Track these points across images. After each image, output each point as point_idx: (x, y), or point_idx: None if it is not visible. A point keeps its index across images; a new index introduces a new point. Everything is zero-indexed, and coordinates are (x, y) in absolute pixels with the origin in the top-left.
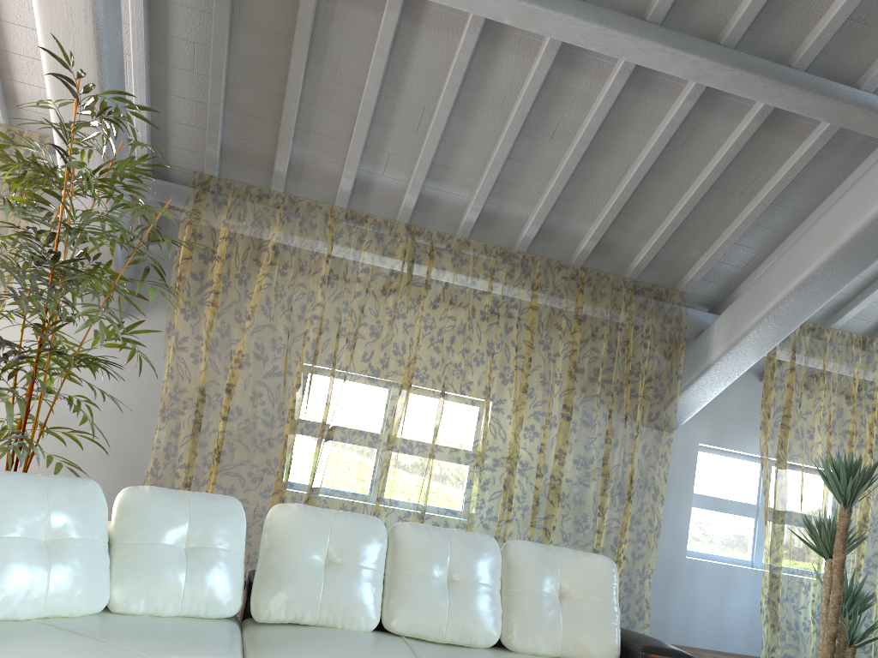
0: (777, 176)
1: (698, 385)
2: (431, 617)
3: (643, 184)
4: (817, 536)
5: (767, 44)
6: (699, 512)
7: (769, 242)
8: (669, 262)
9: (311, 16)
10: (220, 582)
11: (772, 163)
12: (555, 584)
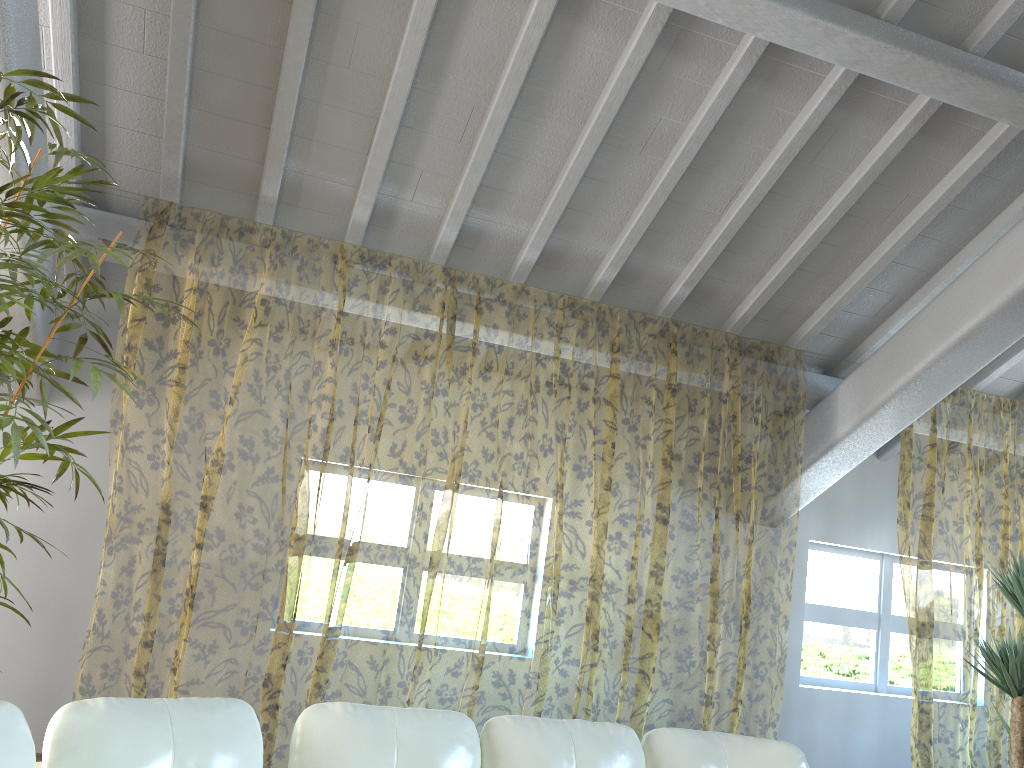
0: (929, 199)
1: (816, 468)
2: None
3: (758, 211)
4: (1003, 668)
5: (938, 20)
6: (810, 627)
7: (908, 285)
8: (780, 312)
9: None
10: None
11: (925, 181)
12: None
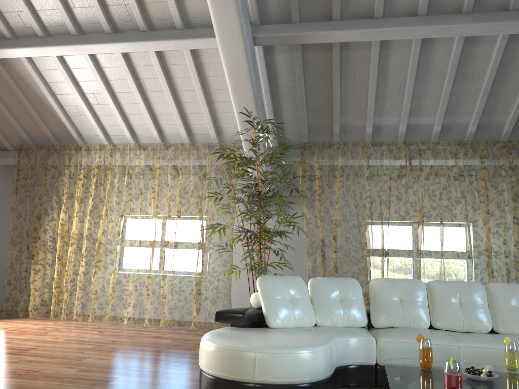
0: None
1: None
2: (454, 320)
3: None
4: None
5: None
6: None
7: None
8: None
9: (338, 61)
10: (356, 312)
11: None
12: (517, 301)
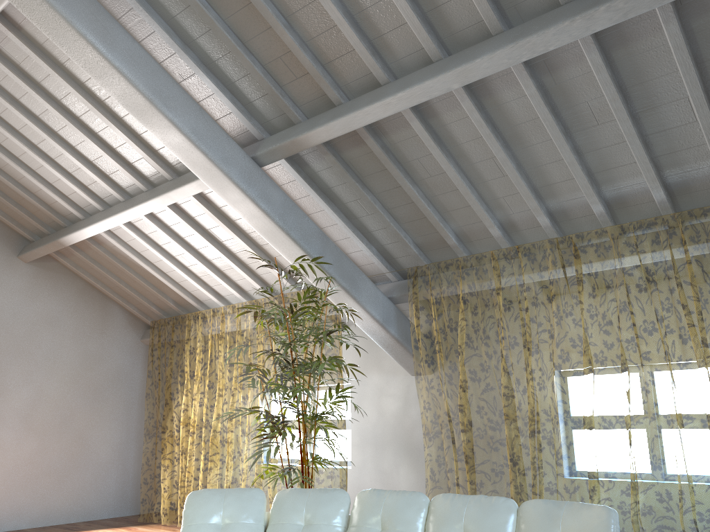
0: None
1: None
2: None
3: None
4: None
5: None
6: None
7: None
8: None
9: (382, 153)
10: None
11: None
12: None
